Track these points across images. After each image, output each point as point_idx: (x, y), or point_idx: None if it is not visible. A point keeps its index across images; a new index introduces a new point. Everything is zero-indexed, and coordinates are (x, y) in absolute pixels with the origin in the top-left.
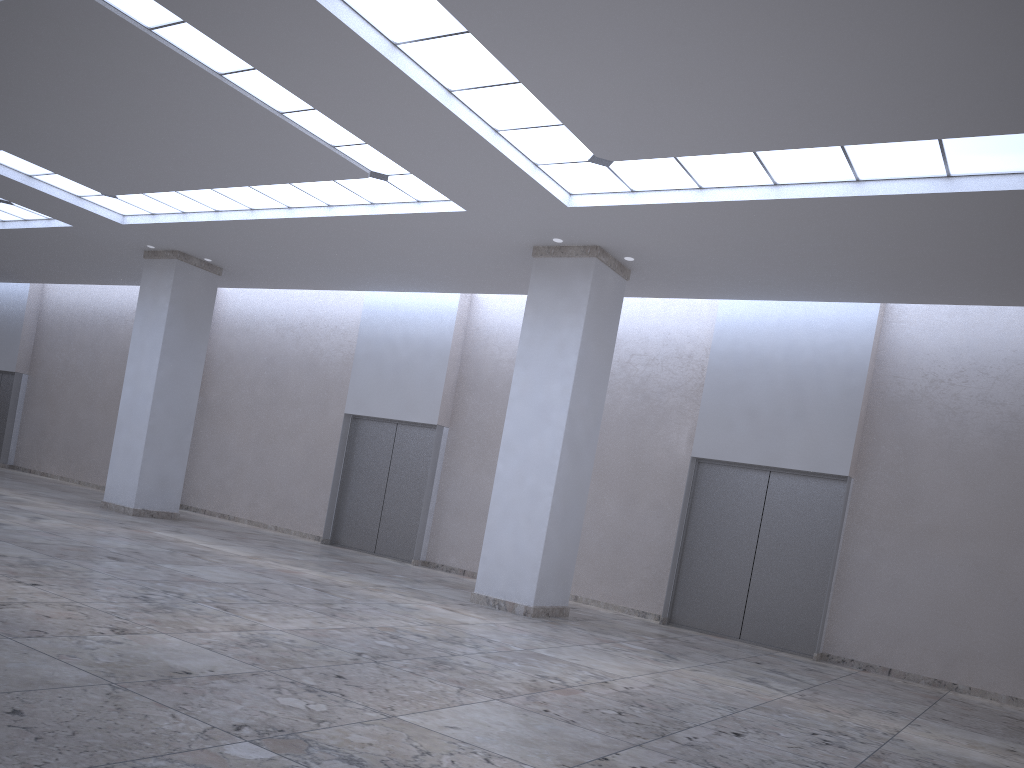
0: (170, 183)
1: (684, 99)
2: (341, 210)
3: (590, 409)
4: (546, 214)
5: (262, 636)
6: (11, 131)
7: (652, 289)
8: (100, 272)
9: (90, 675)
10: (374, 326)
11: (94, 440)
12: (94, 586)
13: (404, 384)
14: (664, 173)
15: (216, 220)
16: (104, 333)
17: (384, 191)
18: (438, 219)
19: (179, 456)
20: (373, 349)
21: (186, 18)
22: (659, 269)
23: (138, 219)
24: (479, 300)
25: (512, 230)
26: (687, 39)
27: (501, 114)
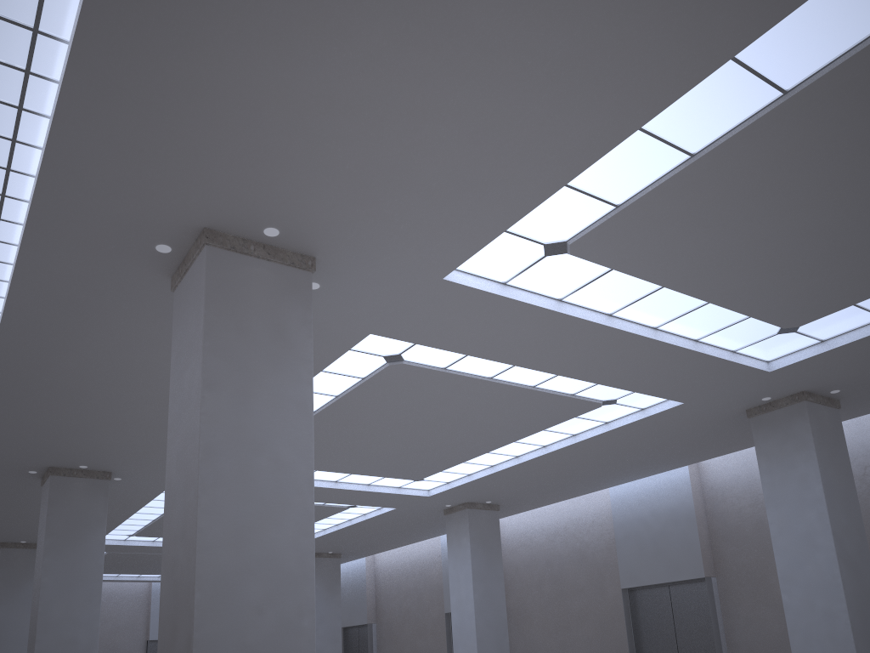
0: (459, 458)
1: (850, 263)
2: (584, 435)
3: (851, 525)
4: (751, 383)
5: None
6: (358, 460)
7: (864, 407)
8: (413, 534)
9: None
10: (624, 512)
11: None
12: None
13: (664, 551)
14: (847, 318)
15: (493, 472)
16: (421, 577)
17: (614, 411)
18: (661, 416)
19: None
20: (629, 530)
21: (470, 353)
22: (866, 390)
23: (438, 489)
24: (705, 465)
25: (724, 404)
26: (840, 225)
27: (697, 328)
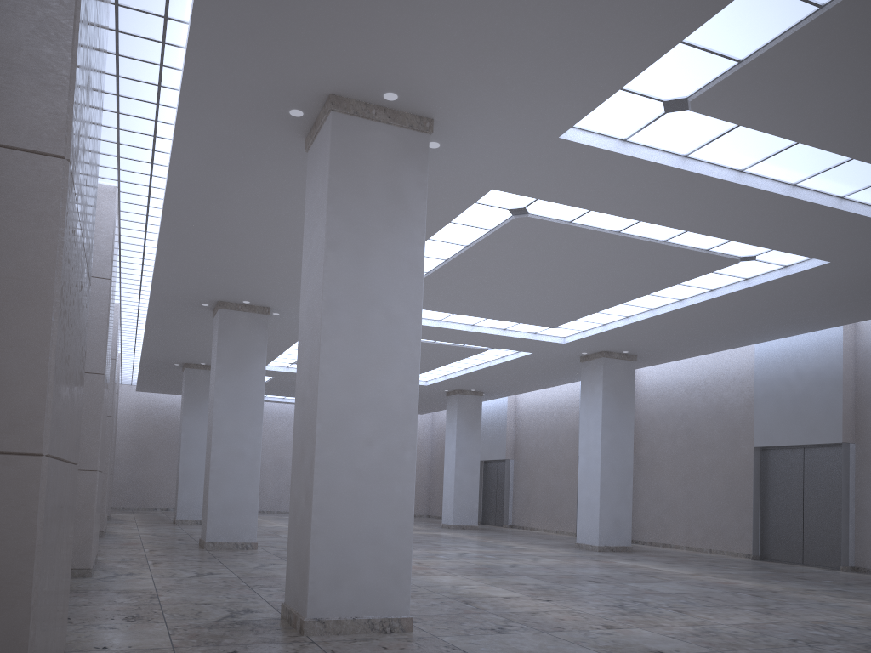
0: (592, 308)
1: None
2: (721, 291)
3: None
4: None
5: (711, 629)
6: (492, 306)
7: None
8: (551, 378)
9: (597, 652)
10: (767, 370)
11: (562, 499)
12: (585, 600)
13: (803, 413)
14: None
15: (627, 323)
16: (559, 420)
17: (754, 267)
18: (806, 275)
19: (625, 502)
20: (769, 389)
21: (592, 209)
22: None
23: (574, 337)
24: (863, 326)
25: None
26: None
27: (842, 185)
